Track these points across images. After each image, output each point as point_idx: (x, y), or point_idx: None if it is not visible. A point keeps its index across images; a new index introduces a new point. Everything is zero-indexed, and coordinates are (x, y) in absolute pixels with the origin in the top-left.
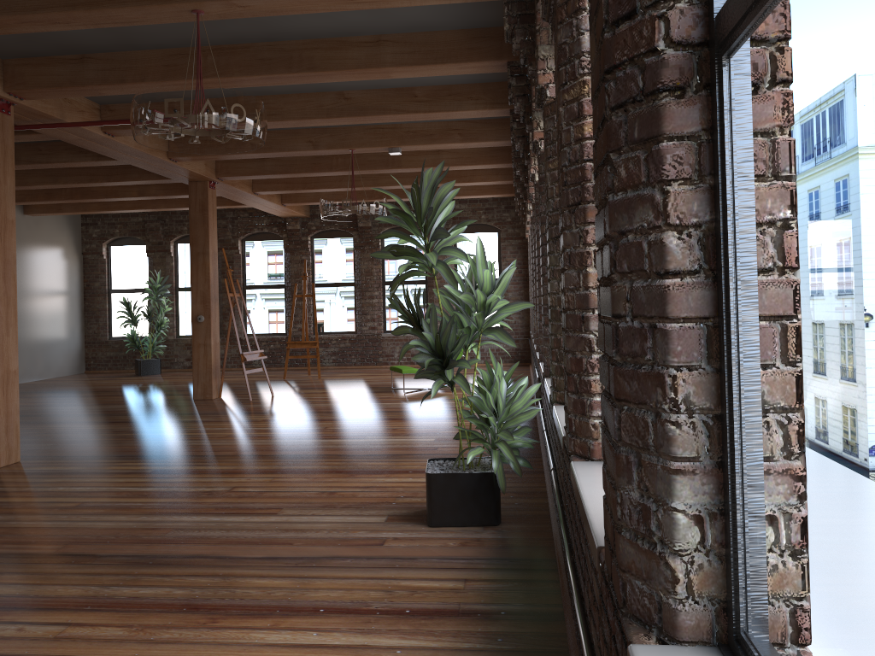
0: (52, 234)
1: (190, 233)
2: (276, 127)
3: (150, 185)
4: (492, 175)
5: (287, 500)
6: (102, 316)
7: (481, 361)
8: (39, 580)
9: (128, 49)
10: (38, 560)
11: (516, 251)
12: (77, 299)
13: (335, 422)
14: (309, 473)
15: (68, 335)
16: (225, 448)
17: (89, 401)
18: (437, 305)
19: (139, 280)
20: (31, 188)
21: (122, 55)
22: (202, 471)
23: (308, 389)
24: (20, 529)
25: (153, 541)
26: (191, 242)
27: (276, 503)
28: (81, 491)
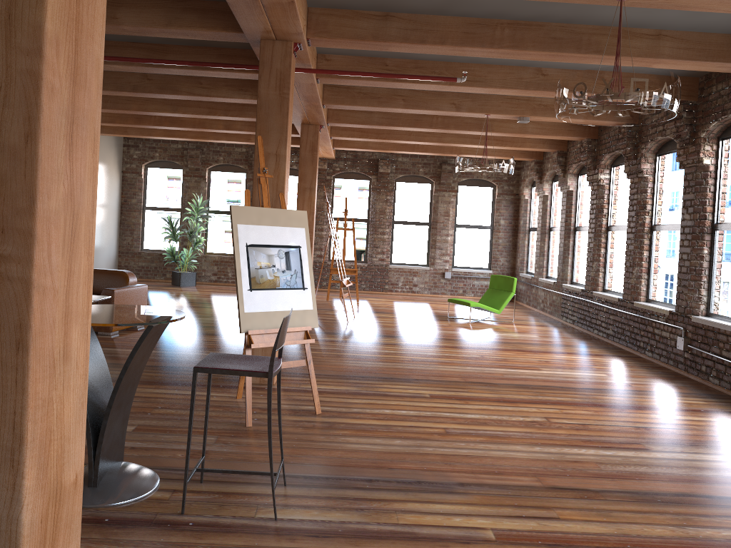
0: (105, 152)
1: (299, 170)
2: (468, 92)
3: (236, 121)
4: (540, 143)
5: (624, 434)
6: (137, 230)
7: (471, 295)
8: (601, 517)
9: (434, 13)
10: (549, 494)
11: (508, 205)
12: (116, 212)
13: (477, 350)
14: (579, 406)
15: (109, 244)
16: (441, 374)
17: (192, 311)
18: (439, 244)
19: (172, 200)
20: (146, 113)
21: (425, 17)
22: (476, 398)
23: (373, 313)
24: (451, 456)
25: (606, 475)
26: (300, 178)
27: (622, 437)
28: (413, 415)
